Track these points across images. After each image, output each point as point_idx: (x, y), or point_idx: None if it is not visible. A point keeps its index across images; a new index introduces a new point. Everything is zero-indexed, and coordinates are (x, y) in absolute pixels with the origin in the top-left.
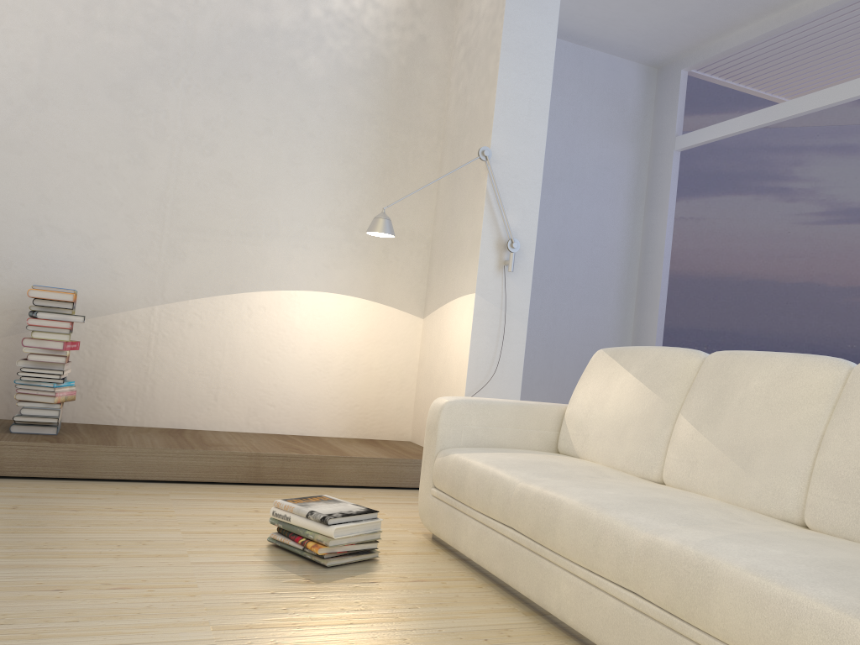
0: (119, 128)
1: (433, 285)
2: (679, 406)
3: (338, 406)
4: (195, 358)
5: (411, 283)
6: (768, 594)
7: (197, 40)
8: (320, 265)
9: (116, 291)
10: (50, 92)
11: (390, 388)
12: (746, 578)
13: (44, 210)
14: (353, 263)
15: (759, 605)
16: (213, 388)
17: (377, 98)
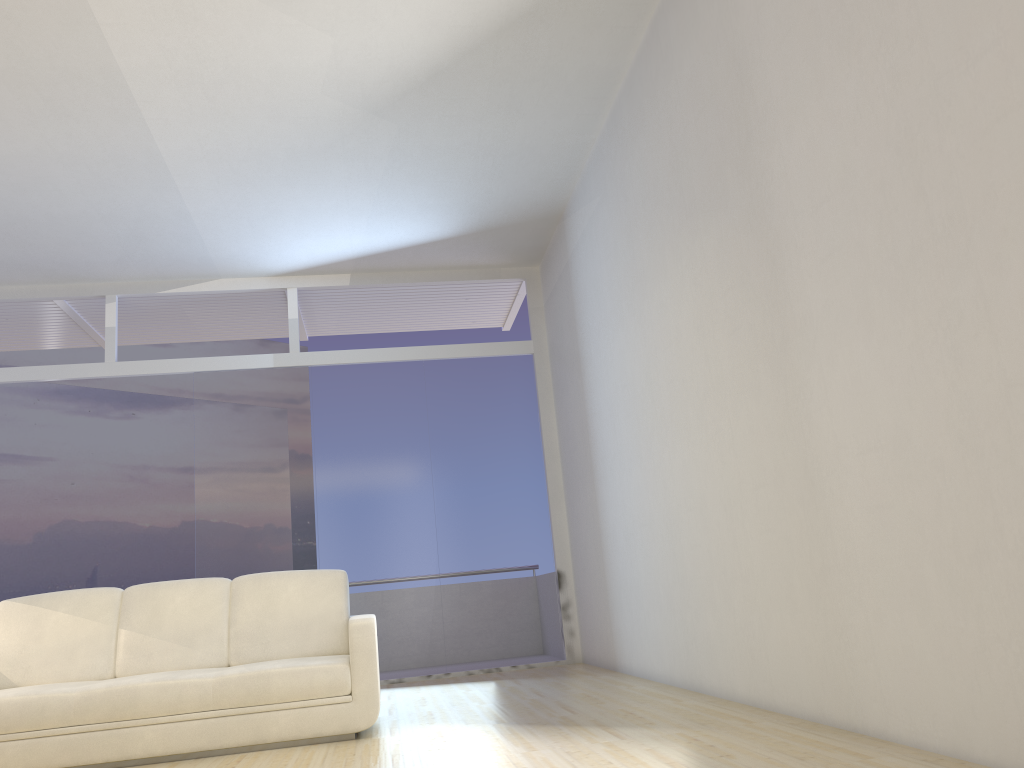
0: None
1: None
2: (117, 625)
3: None
4: None
5: None
6: (299, 670)
7: None
8: None
9: None
10: None
11: None
12: (286, 669)
13: None
14: None
15: (296, 676)
16: None
17: None
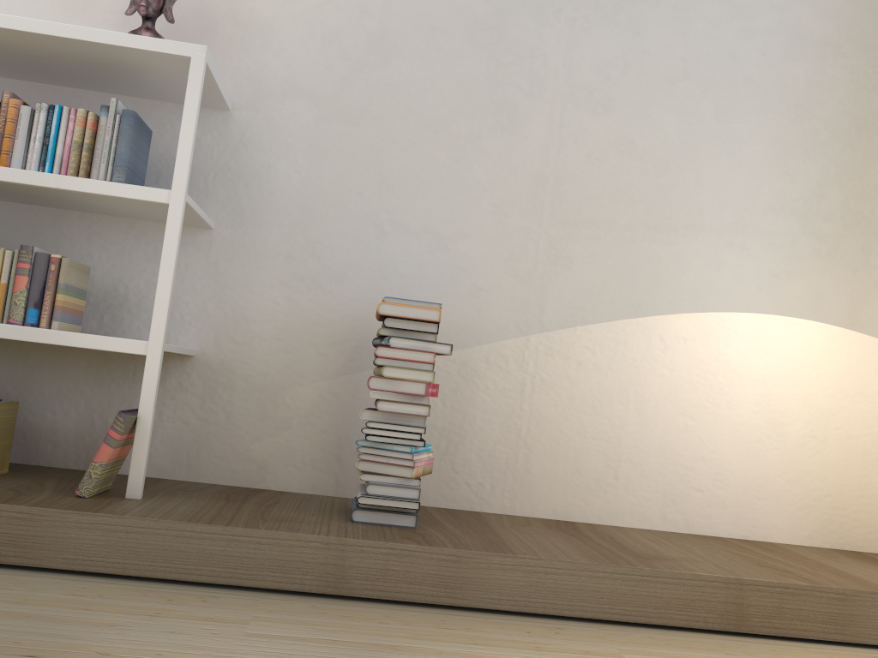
0: (482, 83)
1: None
2: None
3: (799, 496)
4: (585, 413)
5: None
6: None
7: None
8: (765, 274)
9: (477, 314)
10: (395, 40)
11: None
12: None
13: (385, 200)
14: (816, 269)
15: None
16: (612, 460)
17: (844, 19)
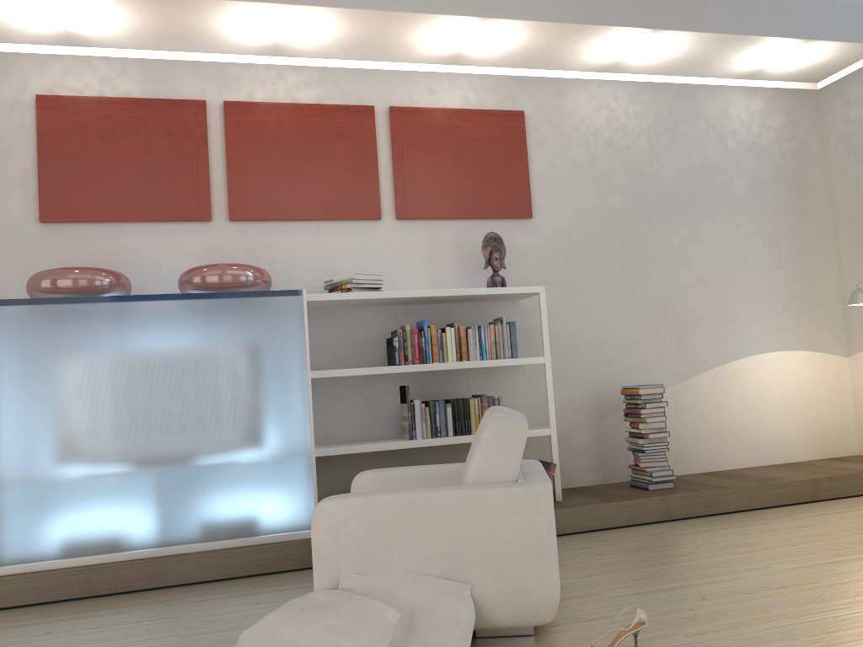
0: (630, 262)
1: (855, 330)
2: None
3: (805, 436)
4: (706, 417)
5: (834, 331)
6: None
7: (663, 187)
8: (771, 332)
9: (650, 379)
10: (586, 248)
11: (836, 416)
12: None
13: (598, 331)
14: (792, 325)
15: None
16: (722, 438)
17: (782, 197)
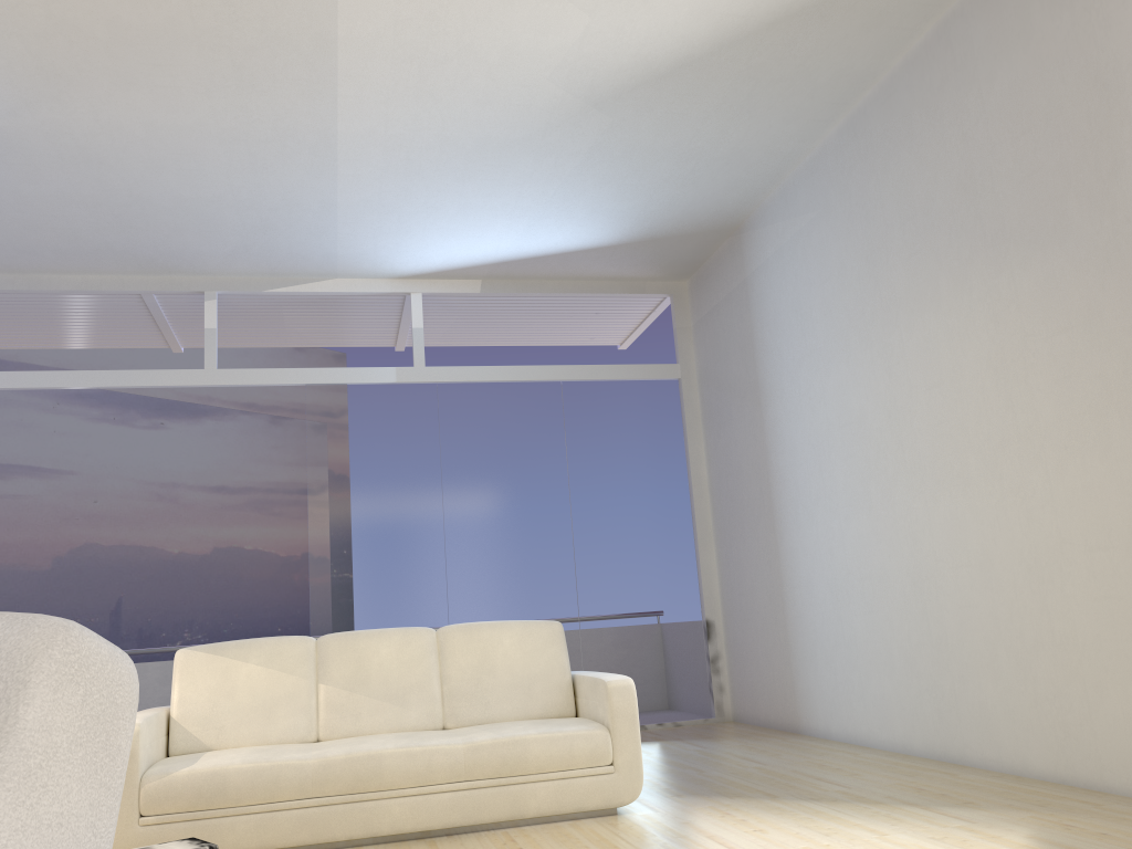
0: None
1: None
2: (316, 680)
3: None
4: None
5: None
6: (556, 737)
7: None
8: None
9: None
10: None
11: None
12: (542, 736)
13: None
14: None
15: (555, 744)
16: None
17: None
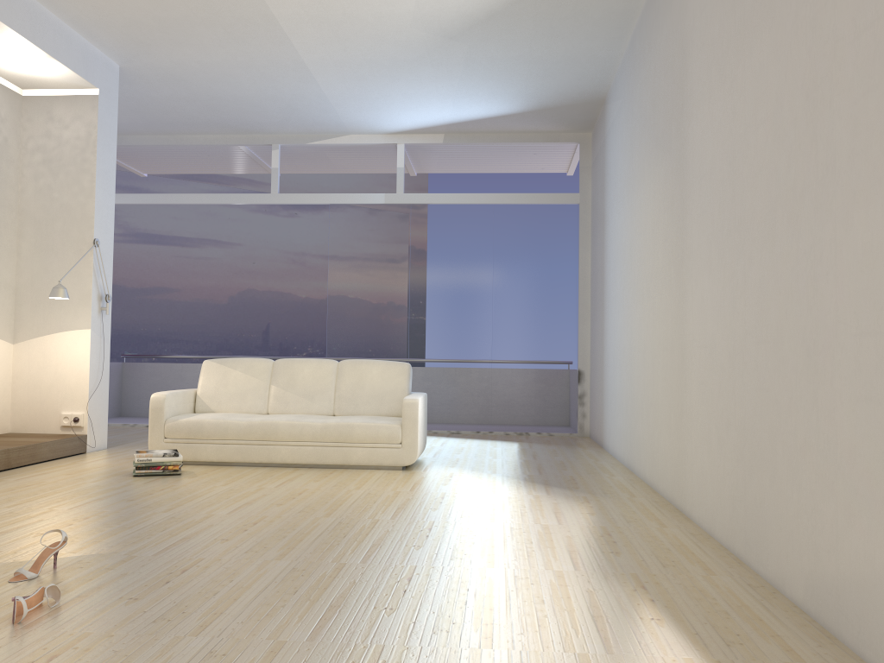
0: None
1: (26, 320)
2: (269, 382)
3: None
4: None
5: (7, 319)
6: (370, 425)
7: None
8: None
9: None
10: None
11: None
12: (363, 424)
13: None
14: None
15: (369, 429)
16: None
17: None
